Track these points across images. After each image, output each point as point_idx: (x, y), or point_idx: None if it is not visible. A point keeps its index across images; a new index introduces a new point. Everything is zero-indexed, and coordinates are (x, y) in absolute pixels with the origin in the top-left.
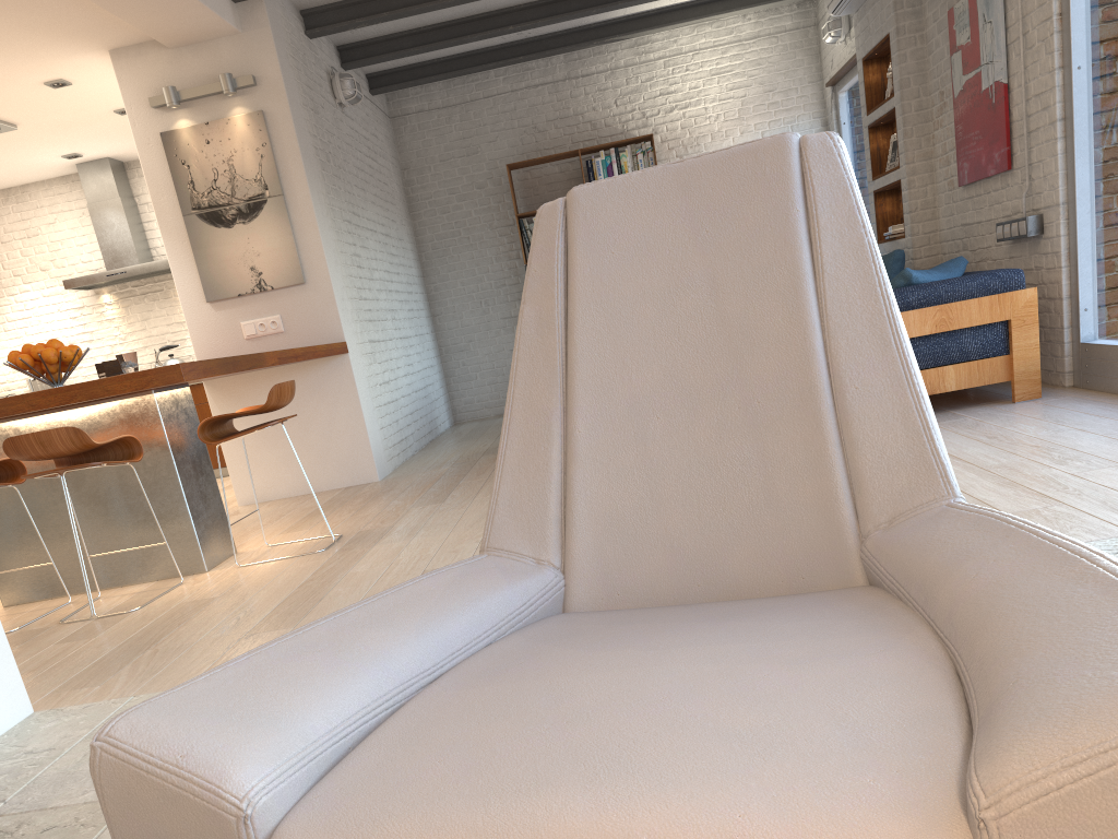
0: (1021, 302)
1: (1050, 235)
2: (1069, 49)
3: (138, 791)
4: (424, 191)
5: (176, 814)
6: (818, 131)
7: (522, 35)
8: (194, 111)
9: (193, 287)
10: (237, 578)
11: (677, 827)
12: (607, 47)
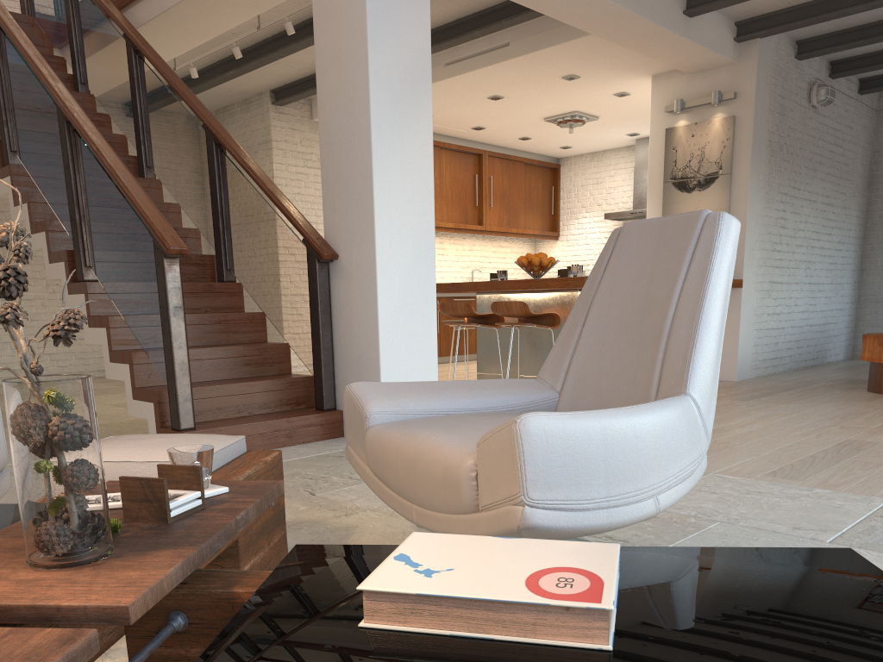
0: None
1: None
2: None
3: (350, 403)
4: None
5: (355, 412)
6: None
7: None
8: (690, 115)
9: None
10: None
11: (436, 440)
12: None
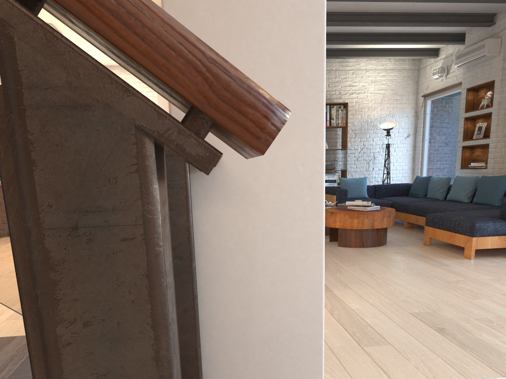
0: None
1: None
2: None
3: None
4: None
5: None
6: (412, 115)
7: None
8: None
9: None
10: None
11: None
12: (329, 60)
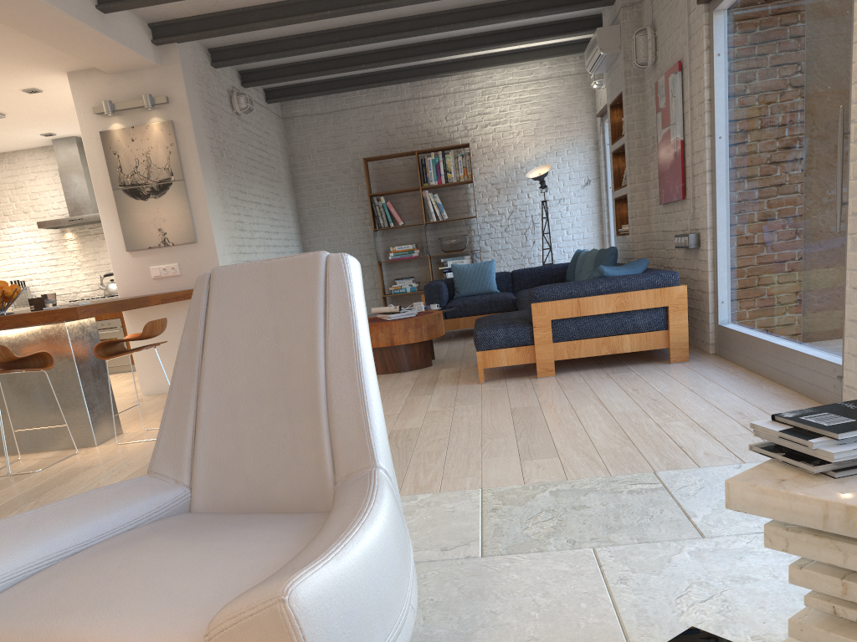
0: (675, 294)
1: (703, 248)
2: (714, 124)
3: None
4: (304, 172)
5: None
6: (591, 148)
7: (376, 68)
8: (124, 118)
9: (118, 240)
10: (113, 453)
11: (104, 636)
12: (441, 78)
